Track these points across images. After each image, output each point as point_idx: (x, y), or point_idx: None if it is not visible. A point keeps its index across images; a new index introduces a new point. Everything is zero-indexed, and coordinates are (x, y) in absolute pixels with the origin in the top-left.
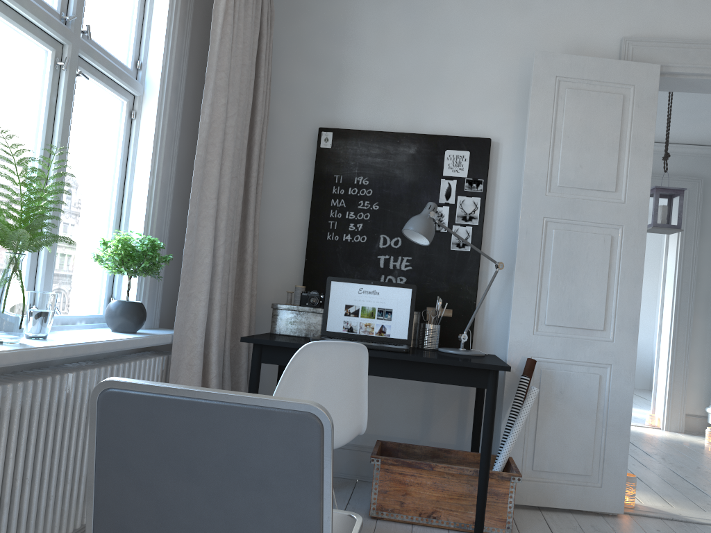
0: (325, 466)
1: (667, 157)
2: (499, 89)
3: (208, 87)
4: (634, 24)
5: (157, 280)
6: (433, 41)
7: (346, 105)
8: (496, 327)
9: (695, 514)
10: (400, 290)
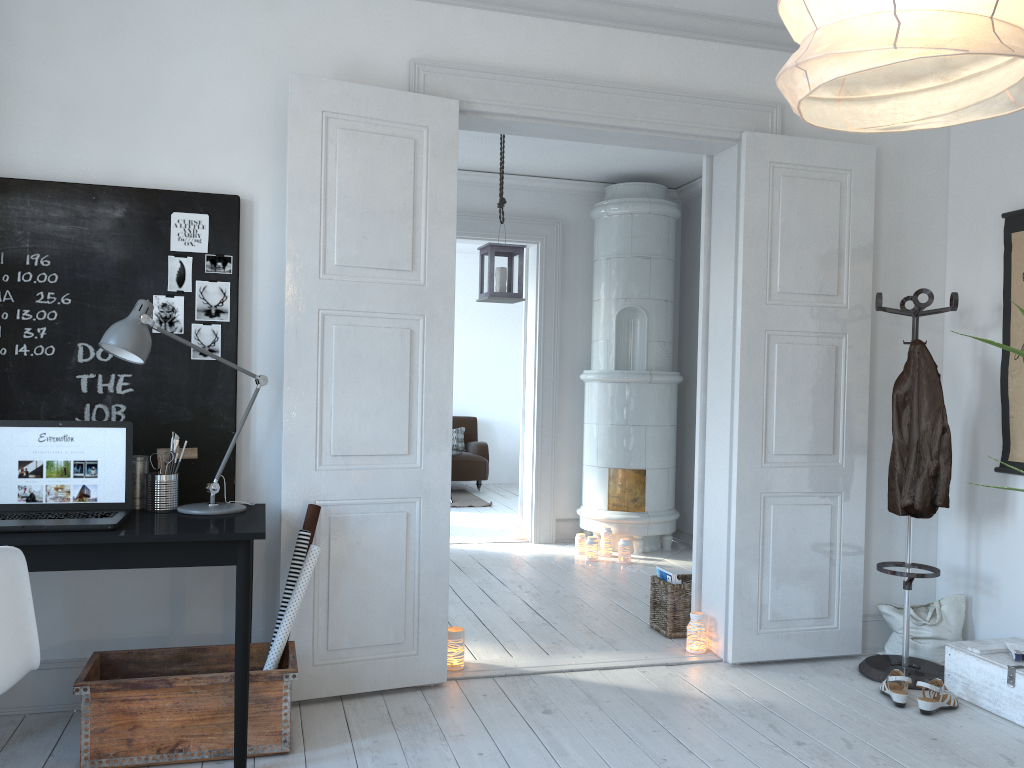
0: None
1: (503, 203)
2: (248, 123)
3: None
4: (425, 41)
5: None
6: (140, 44)
7: (1, 138)
8: (268, 463)
9: (533, 662)
10: (109, 431)
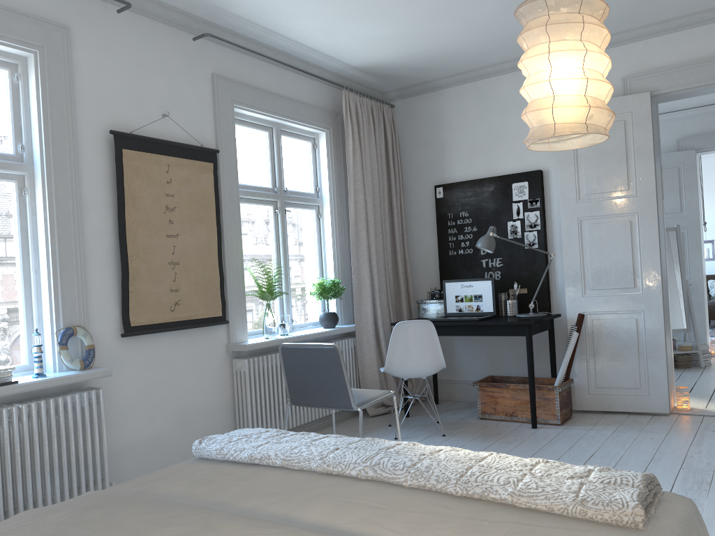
0: (341, 363)
1: None
2: None
3: (350, 193)
4: (630, 65)
5: (347, 298)
6: (495, 113)
7: (449, 167)
8: (565, 295)
9: None
10: (485, 282)
